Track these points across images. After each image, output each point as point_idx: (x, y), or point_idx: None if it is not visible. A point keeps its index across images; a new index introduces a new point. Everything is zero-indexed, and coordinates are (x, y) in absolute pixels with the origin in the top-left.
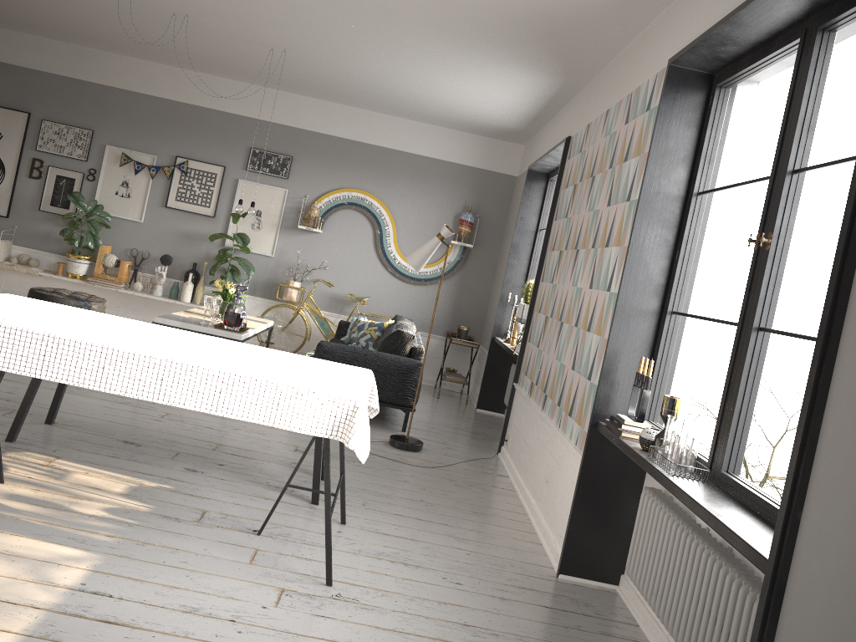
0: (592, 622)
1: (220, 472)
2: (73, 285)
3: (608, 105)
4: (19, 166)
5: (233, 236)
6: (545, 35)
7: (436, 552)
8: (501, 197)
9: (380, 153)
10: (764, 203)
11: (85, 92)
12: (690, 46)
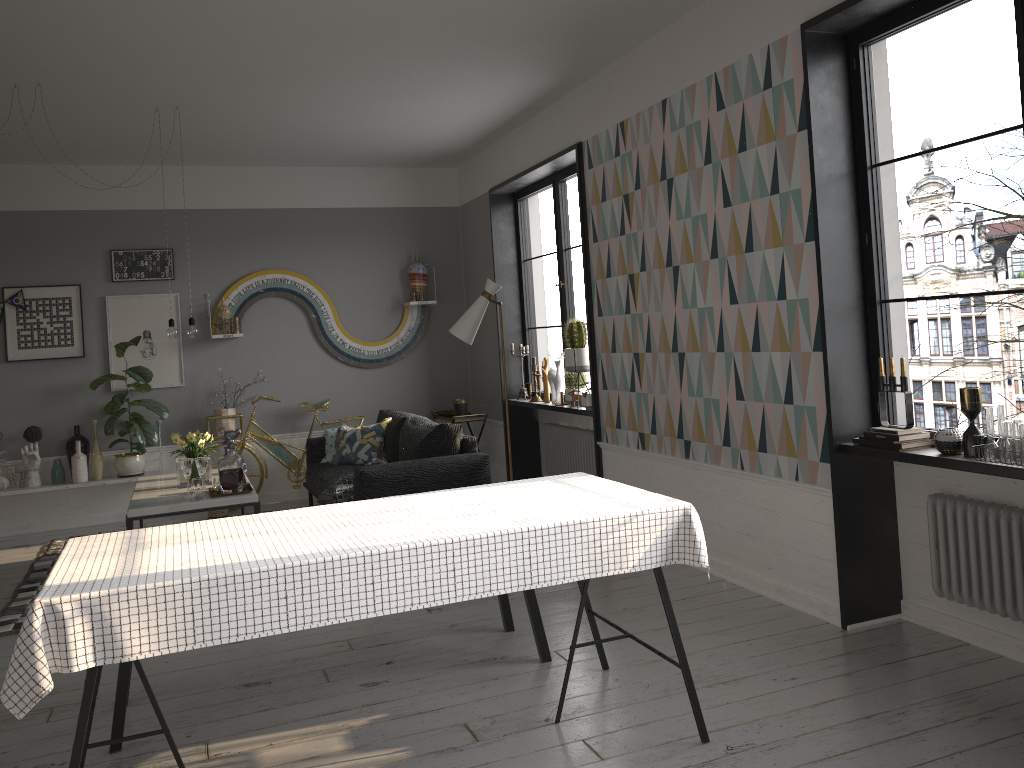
0: (937, 659)
1: (403, 672)
2: None
3: (663, 95)
4: None
5: (128, 373)
6: (578, 26)
7: (725, 657)
8: (448, 235)
9: (288, 217)
10: None
11: None
12: (848, 5)
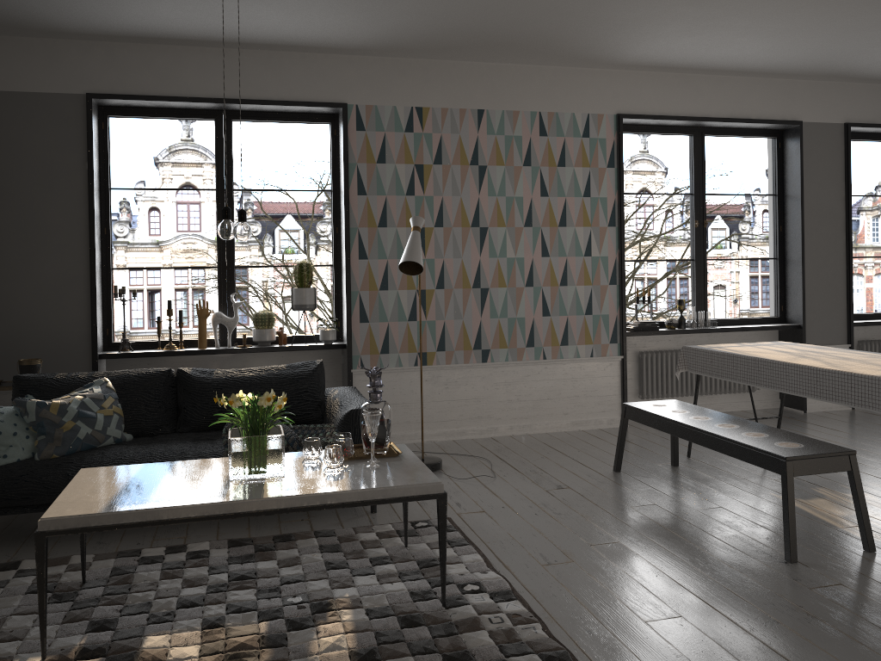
0: None
1: (698, 491)
2: None
3: (480, 106)
4: None
5: None
6: (503, 43)
7: (667, 442)
8: None
9: None
10: (694, 207)
11: None
12: (651, 118)
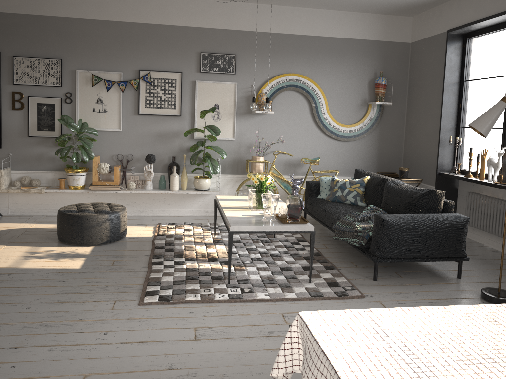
0: None
1: None
2: (73, 194)
3: None
4: (1, 101)
5: (206, 129)
6: None
7: None
8: (401, 61)
9: (305, 40)
10: None
11: (46, 26)
12: None
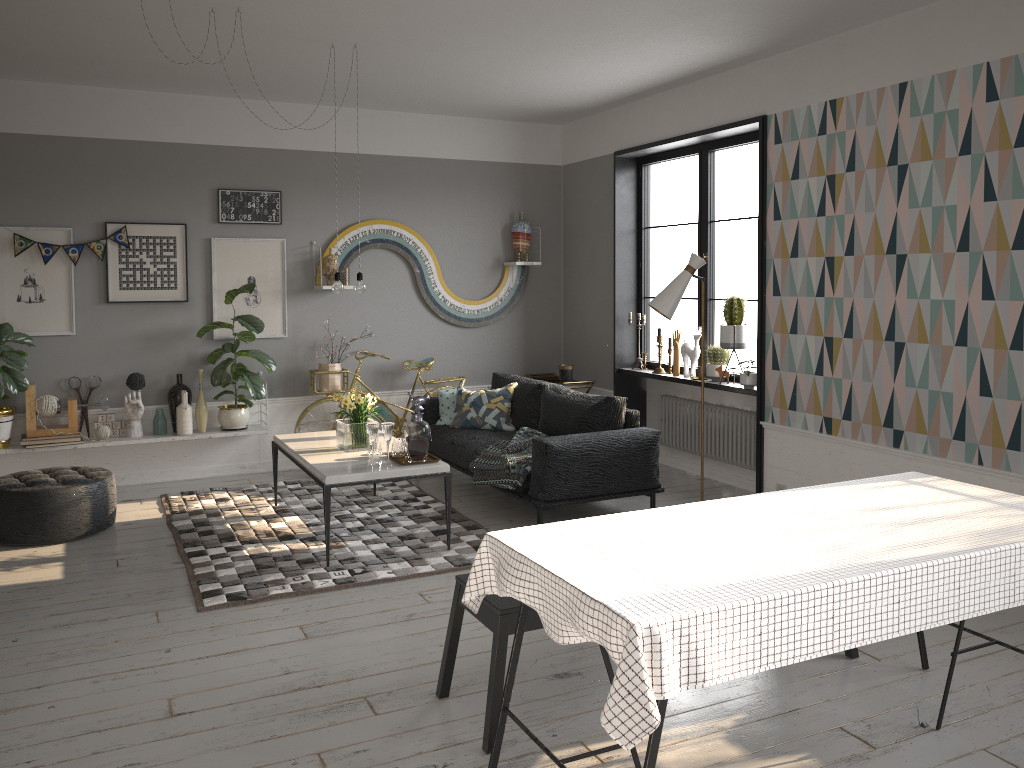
0: None
1: None
2: None
3: (902, 77)
4: None
5: (239, 322)
6: None
7: None
8: (550, 195)
9: (396, 165)
10: None
11: None
12: None
